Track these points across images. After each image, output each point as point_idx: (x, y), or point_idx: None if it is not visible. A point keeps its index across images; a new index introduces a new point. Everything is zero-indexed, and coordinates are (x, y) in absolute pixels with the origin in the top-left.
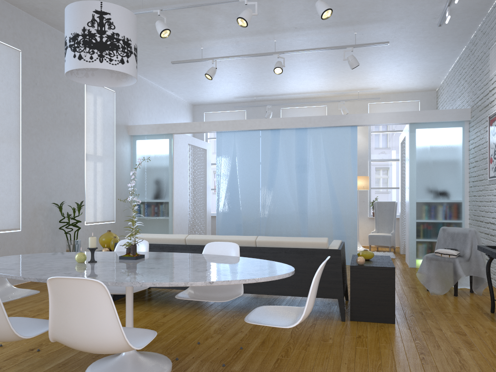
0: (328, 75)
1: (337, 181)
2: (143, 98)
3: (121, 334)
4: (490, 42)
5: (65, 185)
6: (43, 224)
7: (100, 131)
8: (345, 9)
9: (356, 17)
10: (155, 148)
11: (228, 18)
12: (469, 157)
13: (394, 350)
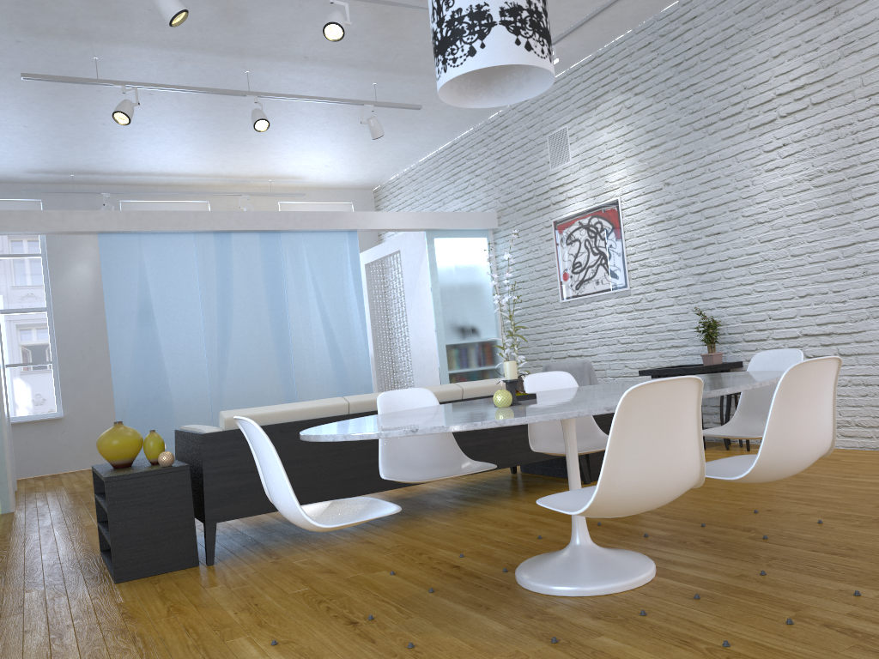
0: (258, 146)
1: (337, 320)
2: None
3: (831, 434)
4: (547, 127)
5: None
6: None
7: None
8: (403, 45)
9: (403, 60)
10: None
11: (221, 14)
12: (498, 278)
13: (713, 483)
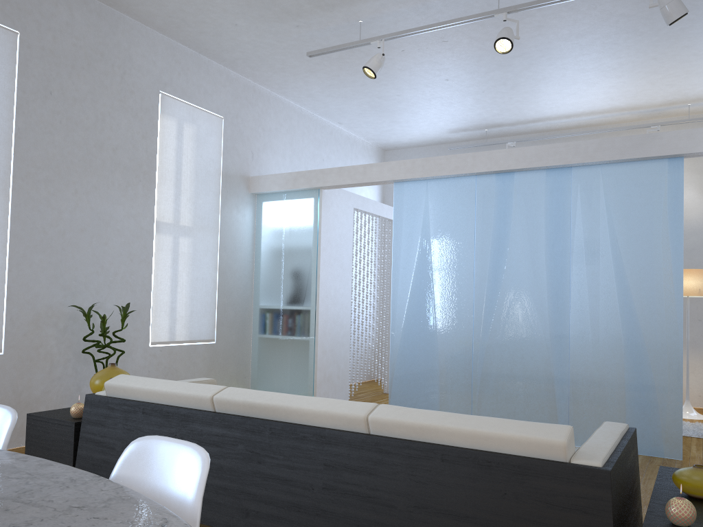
0: (623, 69)
1: (636, 275)
2: (281, 132)
3: None
4: None
5: (108, 275)
6: (55, 344)
7: (190, 183)
8: None
9: None
10: (291, 215)
11: None
12: None
13: None
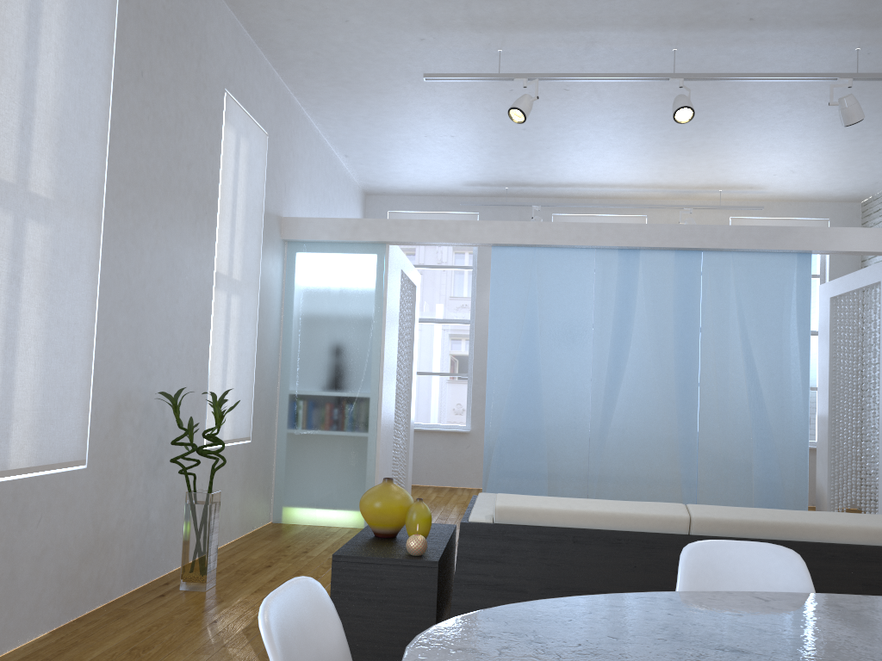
0: (700, 148)
1: (766, 369)
2: (305, 161)
3: None
4: None
5: (177, 347)
6: (130, 450)
7: (241, 220)
8: None
9: None
10: (342, 273)
11: None
12: None
13: None
